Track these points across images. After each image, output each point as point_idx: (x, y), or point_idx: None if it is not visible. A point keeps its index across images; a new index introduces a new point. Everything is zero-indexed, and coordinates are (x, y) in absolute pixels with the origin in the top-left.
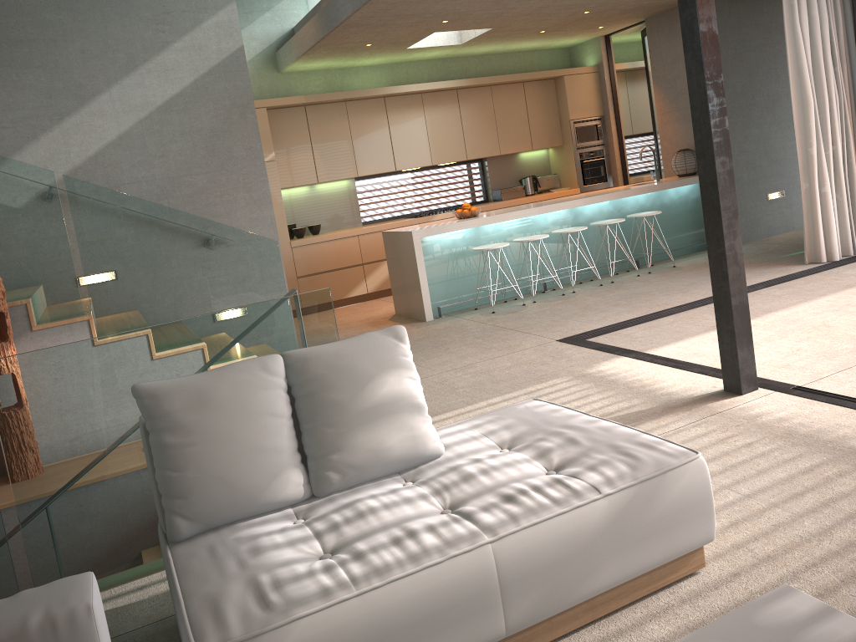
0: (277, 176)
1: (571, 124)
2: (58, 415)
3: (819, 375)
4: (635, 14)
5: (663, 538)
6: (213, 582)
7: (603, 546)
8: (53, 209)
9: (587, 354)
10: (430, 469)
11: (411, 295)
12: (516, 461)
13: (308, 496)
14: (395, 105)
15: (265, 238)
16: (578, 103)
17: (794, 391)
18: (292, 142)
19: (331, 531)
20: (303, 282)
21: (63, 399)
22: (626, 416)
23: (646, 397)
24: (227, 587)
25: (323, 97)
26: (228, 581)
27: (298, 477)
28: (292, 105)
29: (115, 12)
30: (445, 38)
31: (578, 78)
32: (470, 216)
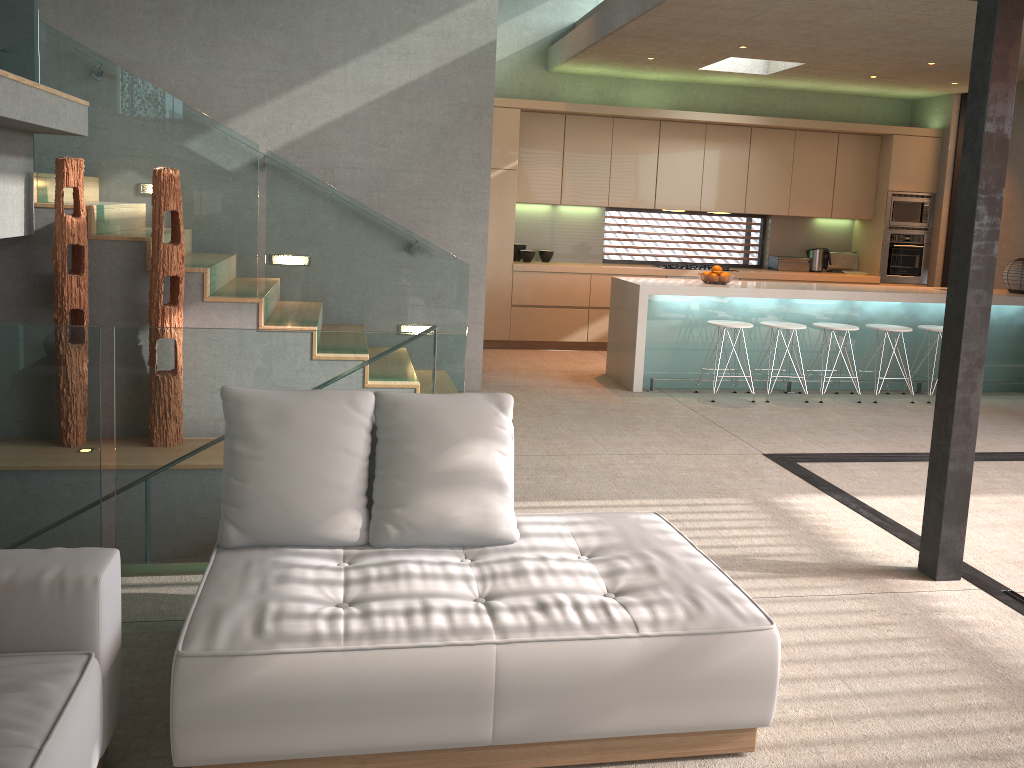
0: (514, 188)
1: (888, 196)
2: (171, 395)
3: None
4: None
5: (701, 703)
6: (229, 595)
7: (624, 688)
8: (249, 183)
9: (786, 480)
10: (494, 553)
11: (625, 357)
12: (579, 572)
13: (363, 542)
14: (672, 133)
15: (457, 259)
16: (904, 171)
17: (1002, 596)
18: (541, 153)
19: (360, 583)
20: (516, 311)
21: (178, 380)
22: (782, 564)
23: (820, 549)
24: (237, 603)
25: (587, 108)
26: (241, 598)
27: (357, 521)
28: (551, 111)
29: None
30: (749, 64)
31: (912, 141)
32: (717, 283)
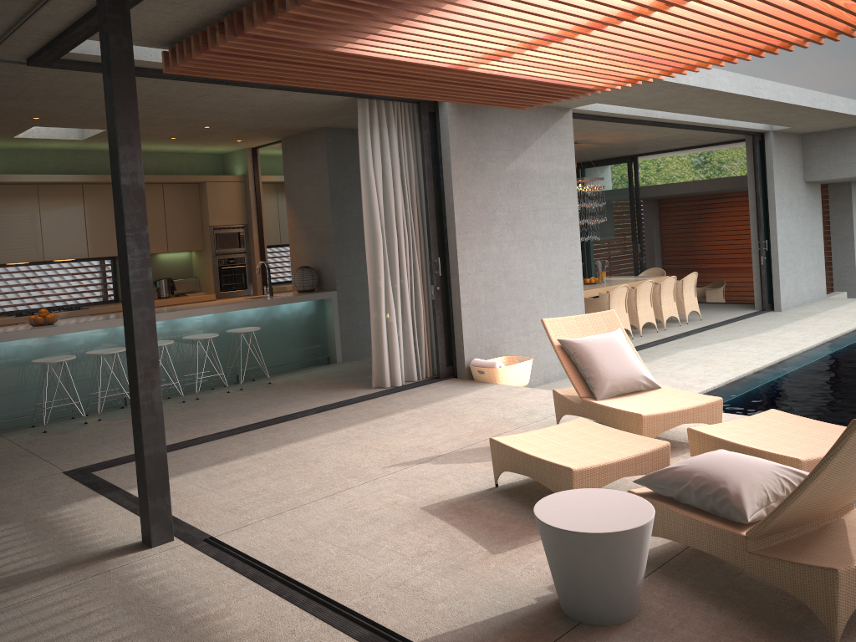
0: None
1: (211, 230)
2: None
3: (248, 522)
4: (267, 134)
5: None
6: None
7: None
8: None
9: (71, 492)
10: None
11: None
12: None
13: None
14: (3, 194)
15: None
16: (220, 209)
17: (201, 543)
18: None
19: None
20: None
21: None
22: (14, 577)
23: (62, 550)
24: None
25: None
26: None
27: None
28: None
29: None
30: (64, 131)
31: (222, 186)
32: (43, 324)
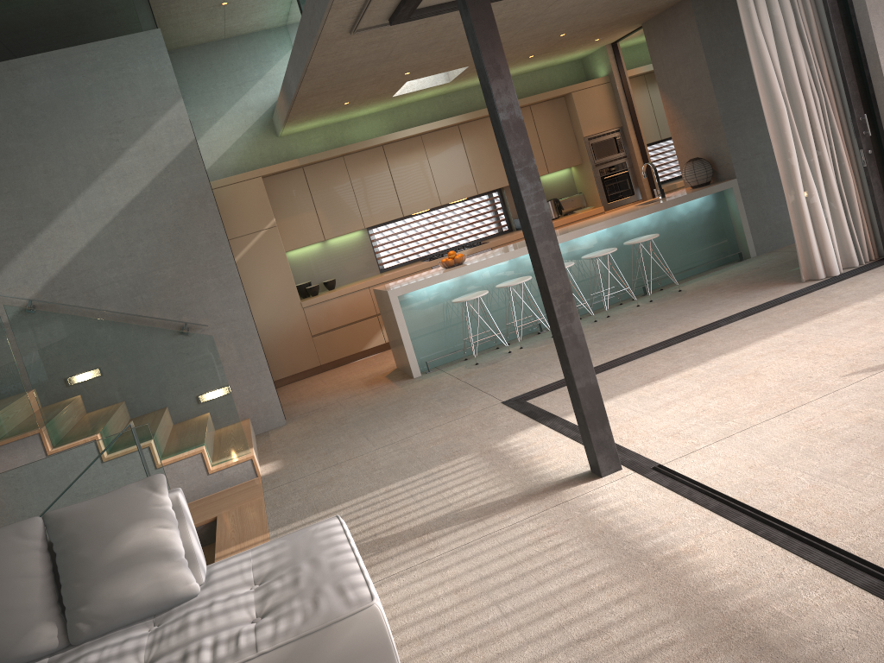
0: (280, 241)
1: (586, 142)
2: None
3: (694, 447)
4: (625, 24)
5: None
6: None
7: None
8: None
9: (513, 422)
10: (178, 611)
11: (401, 351)
12: (236, 607)
13: (65, 644)
14: (395, 151)
15: (200, 335)
16: (590, 118)
17: (650, 472)
18: (294, 204)
19: None
20: (318, 340)
21: None
22: (484, 507)
23: (519, 481)
24: None
25: (316, 157)
26: None
27: (52, 630)
28: (289, 169)
29: (71, 130)
30: (432, 78)
31: (588, 93)
32: (454, 265)
